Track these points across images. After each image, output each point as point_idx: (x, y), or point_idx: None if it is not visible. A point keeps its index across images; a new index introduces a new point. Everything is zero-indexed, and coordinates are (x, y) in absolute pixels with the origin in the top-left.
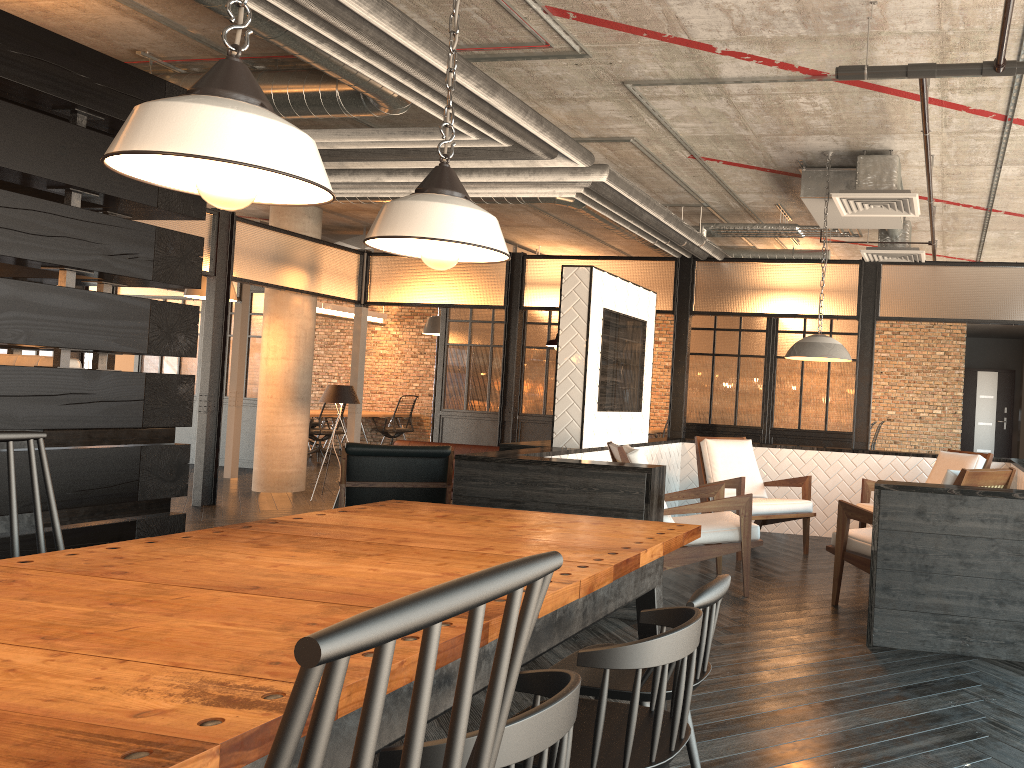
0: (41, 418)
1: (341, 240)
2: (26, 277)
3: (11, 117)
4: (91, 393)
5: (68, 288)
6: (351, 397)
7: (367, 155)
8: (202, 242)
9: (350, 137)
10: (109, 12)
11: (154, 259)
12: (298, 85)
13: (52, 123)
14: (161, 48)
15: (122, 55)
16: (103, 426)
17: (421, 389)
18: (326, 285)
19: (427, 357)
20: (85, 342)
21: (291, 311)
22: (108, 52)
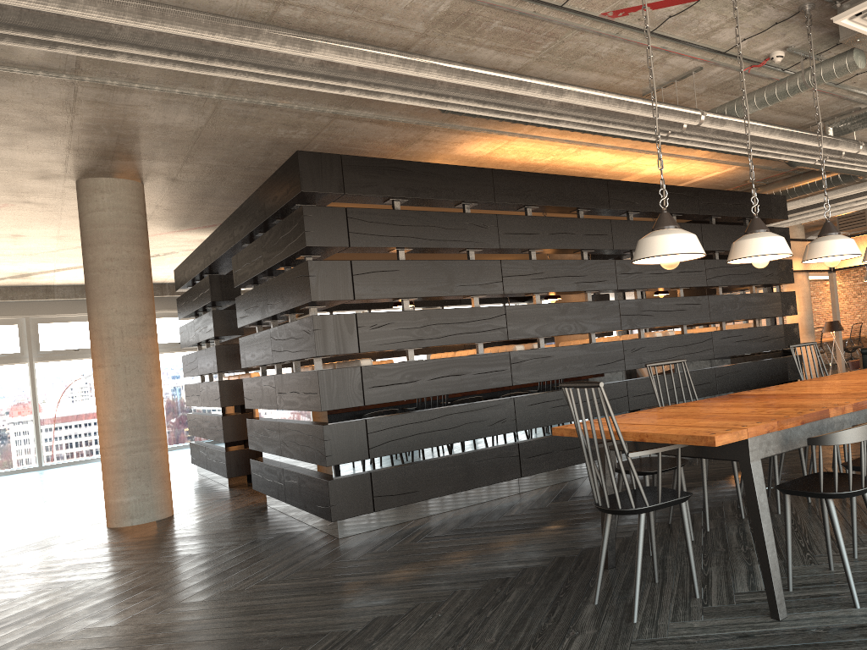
0: (757, 348)
1: (811, 235)
2: (727, 291)
3: (733, 230)
4: (768, 335)
5: (756, 293)
6: (839, 327)
7: (848, 197)
8: (791, 261)
9: (842, 192)
10: (743, 171)
11: (778, 274)
12: (819, 177)
13: (742, 228)
14: (757, 176)
15: (739, 183)
16: (774, 349)
17: (862, 318)
18: (812, 264)
19: (863, 296)
20: (764, 314)
21: (797, 283)
22: (734, 184)
